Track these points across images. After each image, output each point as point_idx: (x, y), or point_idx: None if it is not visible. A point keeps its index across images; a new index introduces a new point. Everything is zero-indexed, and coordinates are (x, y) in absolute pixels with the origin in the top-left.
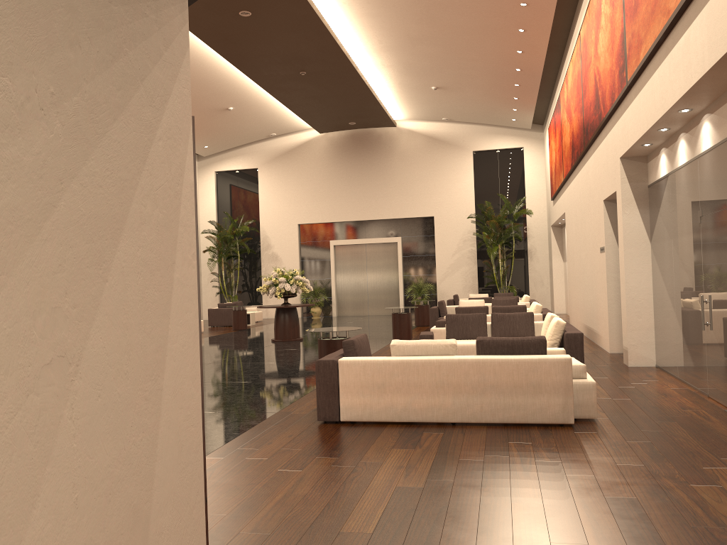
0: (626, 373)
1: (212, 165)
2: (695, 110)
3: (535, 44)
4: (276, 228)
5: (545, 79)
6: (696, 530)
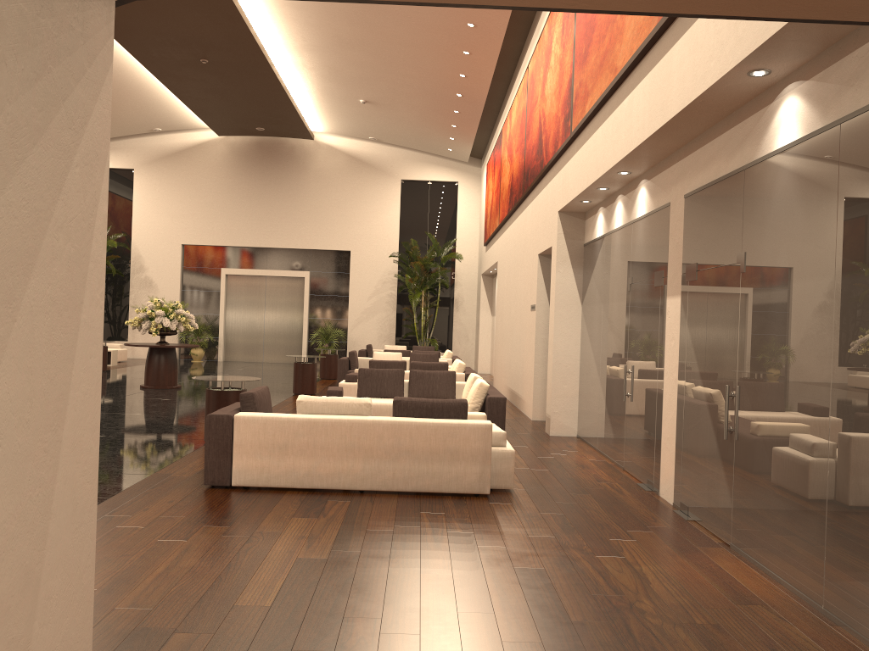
0: (547, 443)
1: None
2: (633, 174)
3: (480, 70)
4: (153, 247)
5: (488, 110)
6: (596, 598)
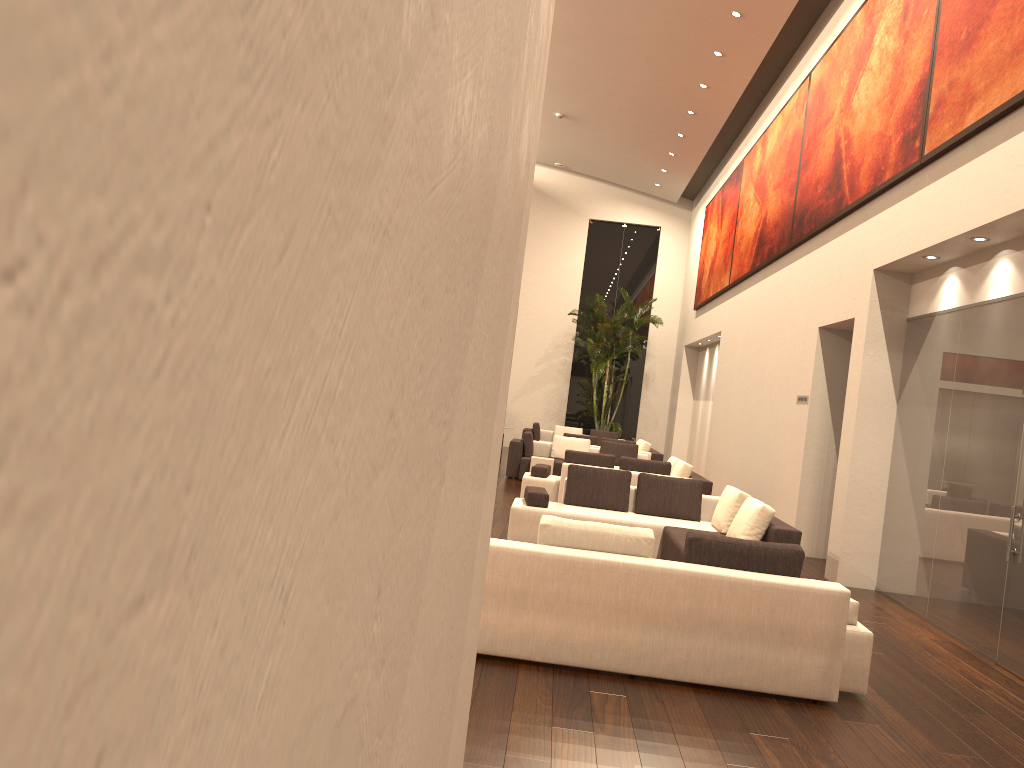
0: None
1: None
2: None
3: (730, 79)
4: None
5: (721, 135)
6: None
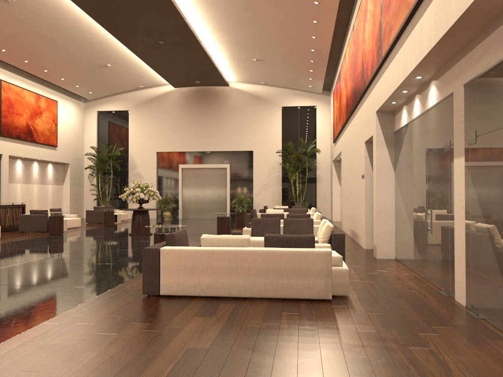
0: (374, 263)
1: (95, 106)
2: (425, 77)
3: (324, 32)
4: (140, 154)
5: (331, 59)
6: None
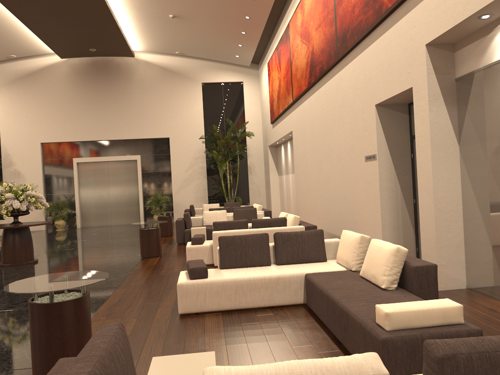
0: None
1: None
2: None
3: None
4: (18, 147)
5: (271, 15)
6: None
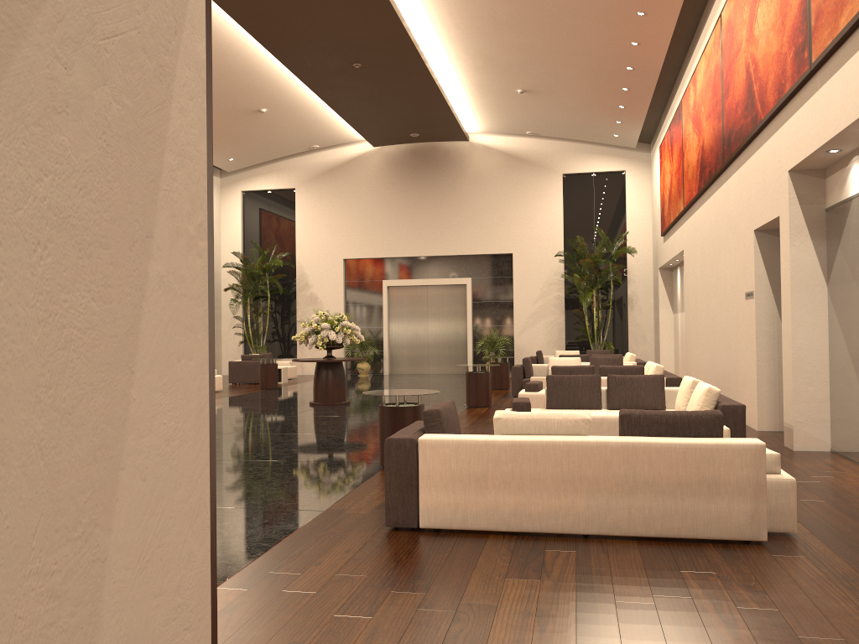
0: (796, 461)
1: (238, 183)
2: None
3: (656, 33)
4: (316, 264)
5: (661, 83)
6: None
